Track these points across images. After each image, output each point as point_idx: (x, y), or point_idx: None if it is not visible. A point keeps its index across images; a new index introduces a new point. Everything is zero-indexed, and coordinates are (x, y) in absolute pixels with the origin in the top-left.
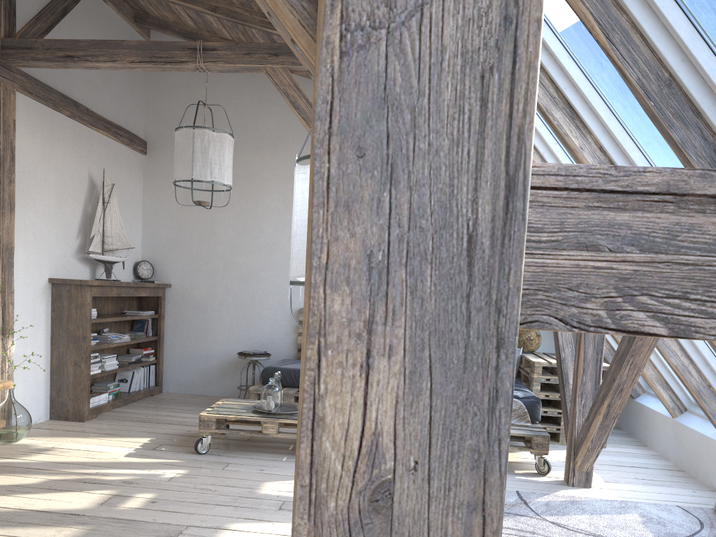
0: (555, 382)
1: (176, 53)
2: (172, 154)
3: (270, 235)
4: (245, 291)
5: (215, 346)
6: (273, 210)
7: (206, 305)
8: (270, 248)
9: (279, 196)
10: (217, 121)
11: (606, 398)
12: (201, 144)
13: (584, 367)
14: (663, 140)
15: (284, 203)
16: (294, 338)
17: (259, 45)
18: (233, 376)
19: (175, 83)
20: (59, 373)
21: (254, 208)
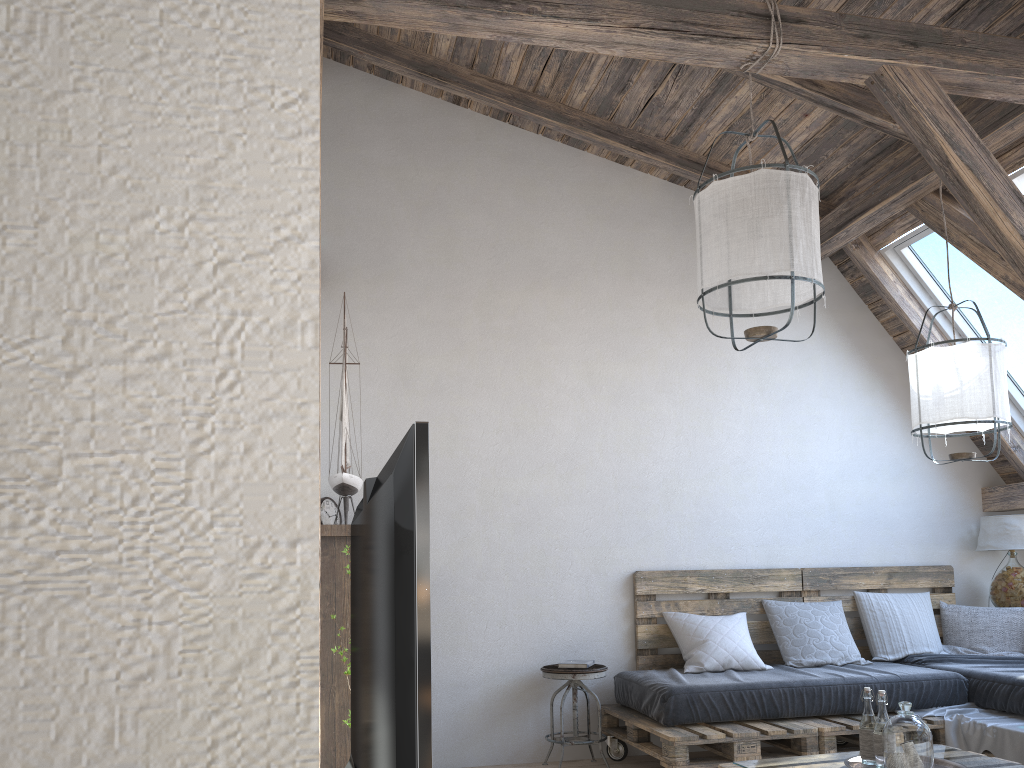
0: None
1: (725, 19)
2: (369, 289)
3: (567, 439)
4: (528, 546)
5: (473, 662)
6: (571, 394)
7: (452, 580)
8: (569, 463)
9: (579, 367)
10: (455, 232)
11: None
12: (801, 202)
13: None
14: None
15: (590, 380)
16: (626, 629)
17: (883, 22)
18: (515, 719)
19: (370, 160)
20: (335, 760)
21: (535, 390)
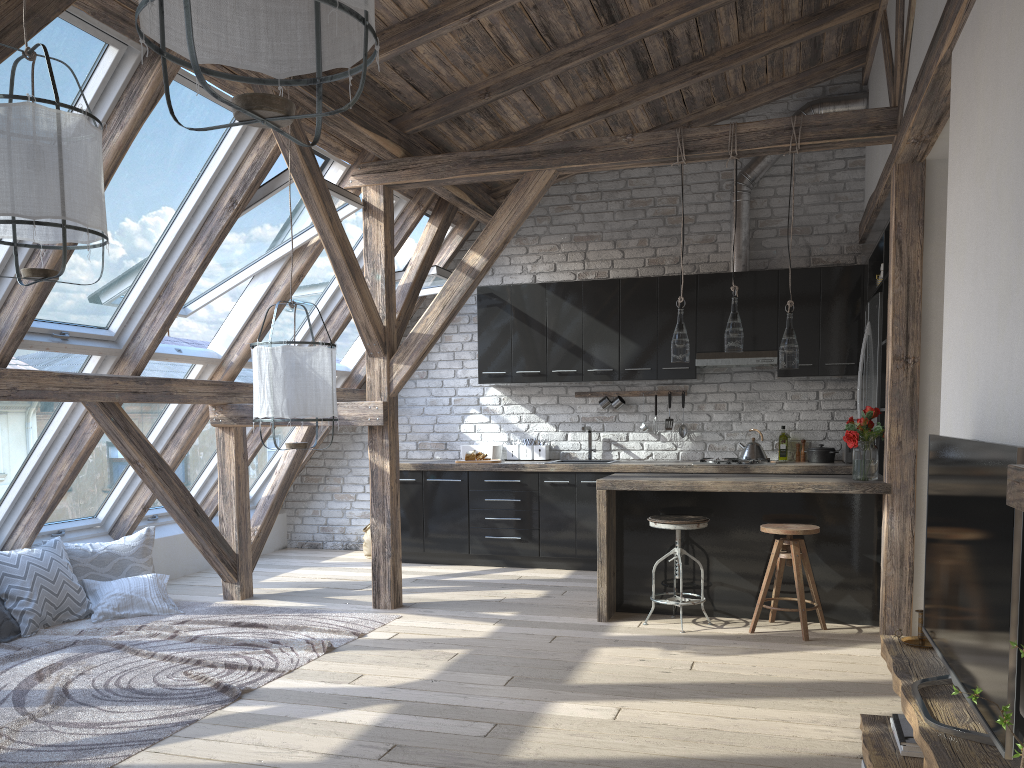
0: None
1: None
2: None
3: None
4: None
5: None
6: None
7: None
8: None
9: None
10: None
11: None
12: None
13: None
14: None
15: None
16: None
17: None
18: None
19: None
20: None
21: None
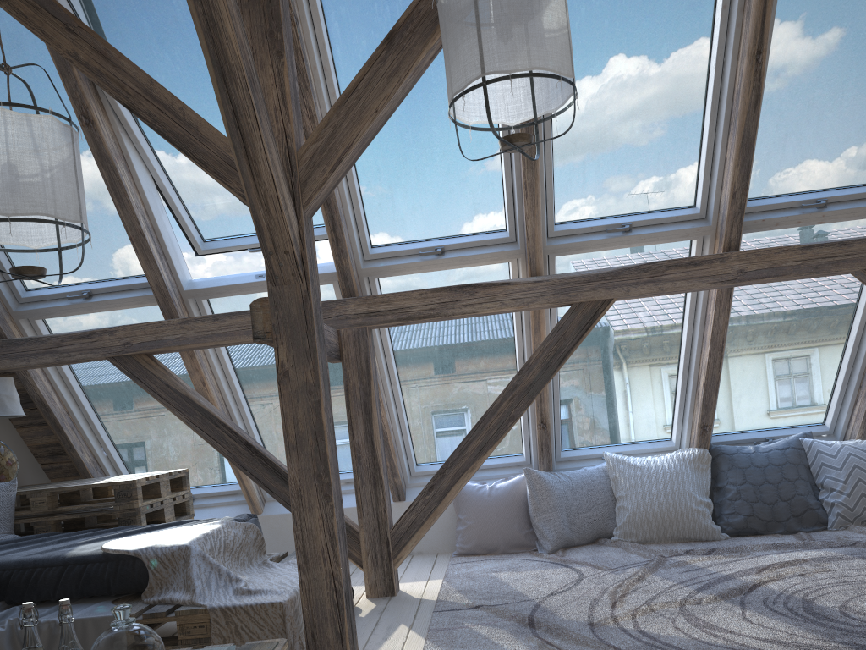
0: (158, 508)
1: None
2: None
3: None
4: None
5: None
6: None
7: None
8: None
9: None
10: None
11: (494, 445)
12: None
13: (379, 433)
14: (606, 165)
15: None
16: None
17: None
18: None
19: None
20: None
21: None
